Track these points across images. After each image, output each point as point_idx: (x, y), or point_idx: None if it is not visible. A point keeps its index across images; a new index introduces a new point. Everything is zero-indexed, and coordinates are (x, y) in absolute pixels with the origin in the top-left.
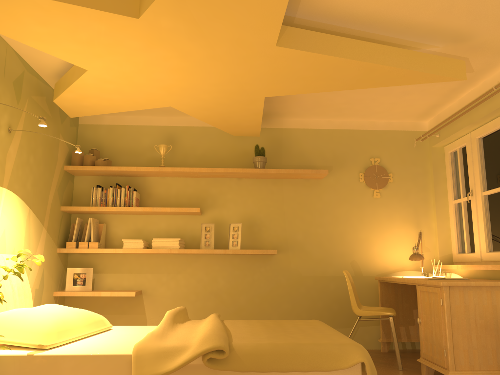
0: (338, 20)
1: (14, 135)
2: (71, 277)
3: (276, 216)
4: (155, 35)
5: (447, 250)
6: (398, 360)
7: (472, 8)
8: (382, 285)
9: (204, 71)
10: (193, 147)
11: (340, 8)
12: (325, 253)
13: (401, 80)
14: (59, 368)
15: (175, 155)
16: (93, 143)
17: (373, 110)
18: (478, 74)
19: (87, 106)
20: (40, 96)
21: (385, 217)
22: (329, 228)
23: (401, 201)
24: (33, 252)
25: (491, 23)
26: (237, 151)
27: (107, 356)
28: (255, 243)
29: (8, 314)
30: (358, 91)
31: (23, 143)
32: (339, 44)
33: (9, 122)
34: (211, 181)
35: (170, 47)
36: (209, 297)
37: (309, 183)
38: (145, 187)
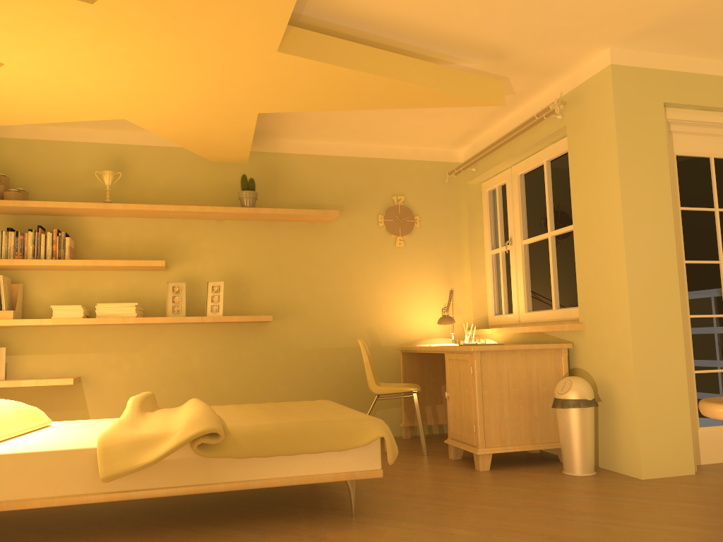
0: (355, 22)
1: None
2: None
3: (270, 271)
4: (113, 27)
5: (482, 311)
6: (423, 443)
7: (512, 22)
8: (405, 357)
9: (178, 75)
10: (153, 176)
11: (358, 8)
12: (335, 318)
13: (431, 101)
14: None
15: (126, 186)
16: None
17: (397, 133)
18: (520, 97)
19: None
20: None
21: (409, 271)
22: (340, 287)
23: (429, 252)
24: None
25: (533, 40)
26: (215, 182)
27: (62, 451)
28: (242, 307)
29: None
30: (378, 109)
31: None
32: (357, 54)
33: None
34: (180, 223)
35: (133, 43)
36: (180, 381)
37: (314, 228)
38: (82, 231)
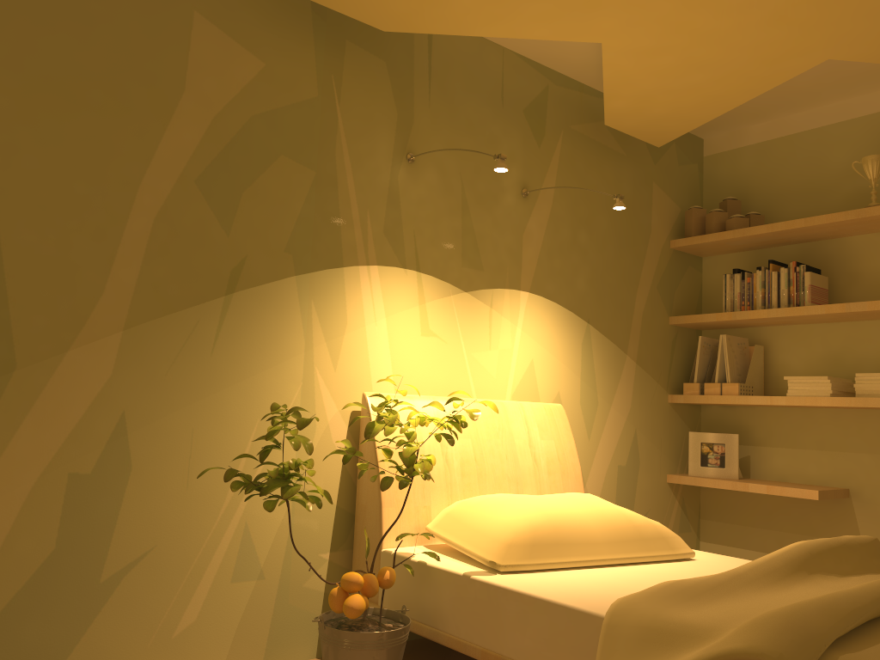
0: None
1: (536, 201)
2: (696, 449)
3: None
4: None
5: None
6: None
7: None
8: None
9: None
10: None
11: None
12: None
13: None
14: (501, 611)
15: None
16: (732, 188)
17: None
18: None
19: (664, 115)
20: (593, 123)
21: None
22: None
23: None
24: (605, 401)
25: None
26: None
27: (568, 609)
28: None
29: (477, 501)
30: None
31: (559, 211)
32: None
33: (521, 179)
34: None
35: None
36: None
37: None
38: (843, 260)
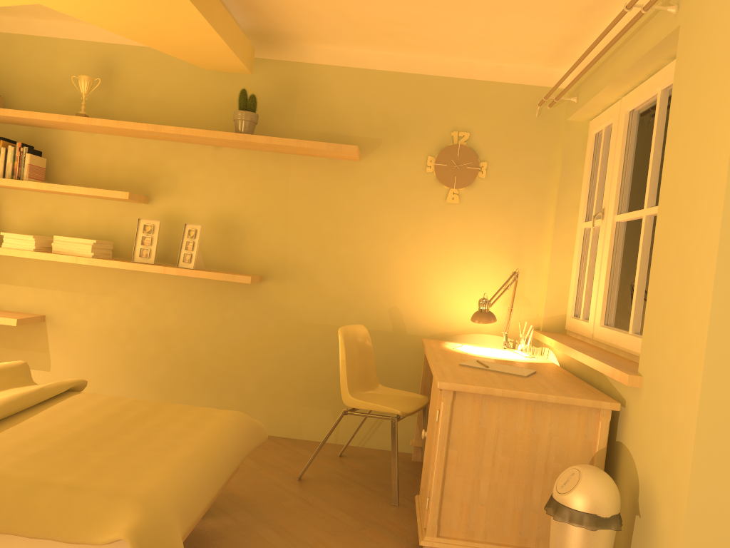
0: None
1: None
2: None
3: (272, 217)
4: None
5: (560, 307)
6: (394, 488)
7: None
8: None
9: None
10: (144, 85)
11: None
12: (349, 289)
13: None
14: None
15: (113, 96)
16: None
17: (456, 40)
18: None
19: None
20: None
21: (461, 238)
22: (360, 248)
23: (494, 214)
24: None
25: None
26: (218, 97)
27: None
28: (233, 260)
29: None
30: None
31: None
32: None
33: None
34: (170, 147)
35: None
36: (150, 338)
37: (337, 167)
38: (61, 147)
